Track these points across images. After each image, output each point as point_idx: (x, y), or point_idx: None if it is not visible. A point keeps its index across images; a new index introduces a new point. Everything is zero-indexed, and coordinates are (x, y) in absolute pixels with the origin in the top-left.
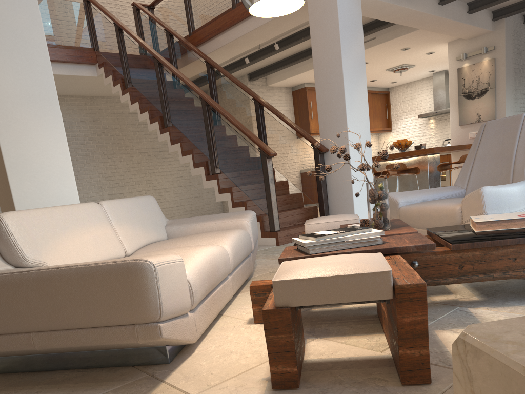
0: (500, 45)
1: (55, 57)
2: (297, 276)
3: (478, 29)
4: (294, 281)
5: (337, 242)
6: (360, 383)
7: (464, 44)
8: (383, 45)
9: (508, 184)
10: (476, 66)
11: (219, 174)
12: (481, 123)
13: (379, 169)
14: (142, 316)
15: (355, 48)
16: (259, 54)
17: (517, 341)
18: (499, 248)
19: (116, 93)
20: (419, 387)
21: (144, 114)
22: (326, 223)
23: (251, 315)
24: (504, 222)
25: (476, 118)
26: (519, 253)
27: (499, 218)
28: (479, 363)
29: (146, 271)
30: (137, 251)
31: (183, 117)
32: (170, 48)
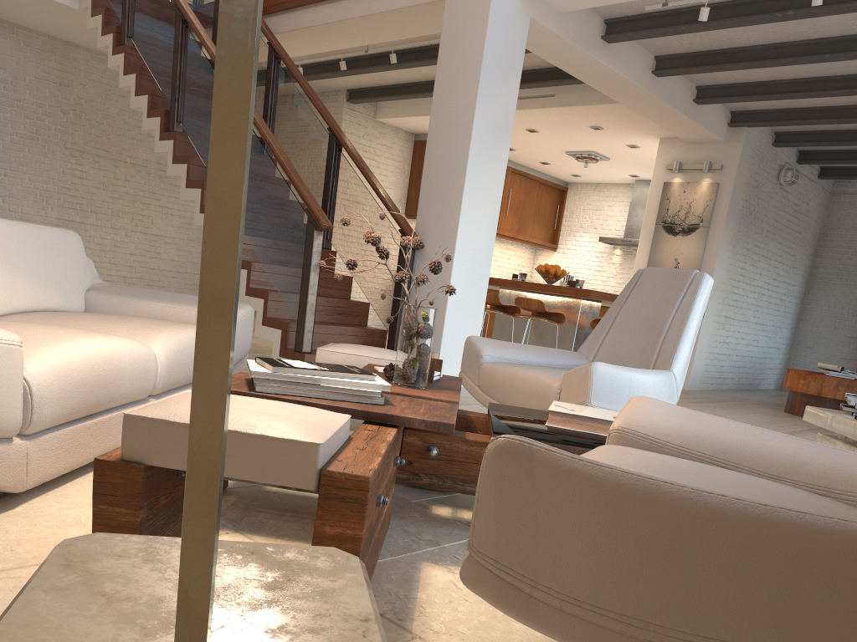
0: (730, 166)
1: None
2: (168, 416)
3: (705, 131)
4: (159, 422)
5: (307, 384)
6: None
7: (682, 149)
8: (563, 110)
9: (636, 369)
10: (691, 187)
11: None
12: None
13: (508, 301)
14: None
15: (501, 98)
16: (368, 62)
17: (98, 573)
18: None
19: (103, 48)
20: None
21: (140, 98)
22: (353, 356)
23: None
24: (589, 421)
25: (672, 265)
26: None
27: (584, 413)
28: None
29: None
30: (5, 316)
31: (203, 122)
32: (218, 3)
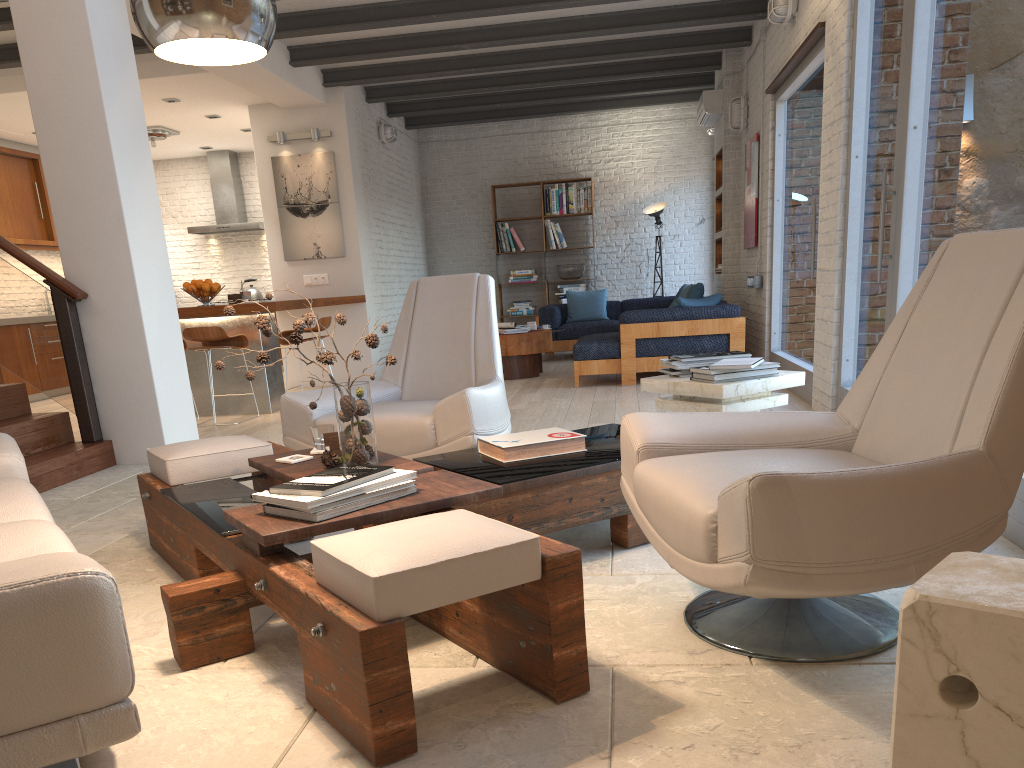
0: (340, 132)
1: None
2: (409, 564)
3: (306, 96)
4: (409, 572)
5: (355, 497)
6: (499, 718)
7: (279, 116)
8: None
9: (490, 385)
10: (304, 159)
11: None
12: (322, 260)
13: None
14: (94, 695)
15: (126, 94)
16: None
17: (974, 593)
18: (553, 486)
19: None
20: (579, 699)
21: None
22: (211, 455)
23: (152, 657)
24: (538, 446)
25: (313, 250)
26: (574, 491)
27: (530, 441)
28: (955, 619)
29: (103, 595)
30: None
31: None
32: None
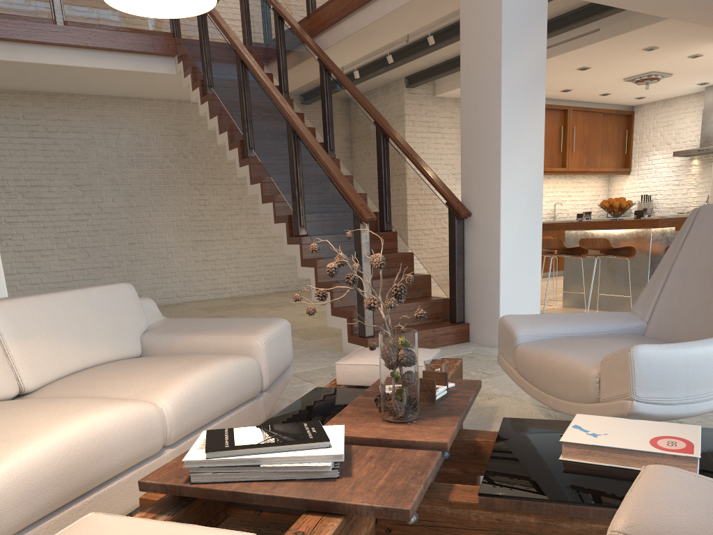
0: None
1: (115, 44)
2: None
3: None
4: None
5: (246, 466)
6: None
7: None
8: (610, 42)
9: (693, 343)
10: None
11: (303, 237)
12: None
13: (575, 241)
14: None
15: (528, 52)
16: (414, 49)
17: None
18: (576, 519)
19: (195, 101)
20: None
21: (223, 135)
22: (370, 366)
23: None
24: (615, 452)
25: None
26: None
27: (609, 441)
28: None
29: None
30: (53, 382)
31: (267, 145)
32: (278, 36)
